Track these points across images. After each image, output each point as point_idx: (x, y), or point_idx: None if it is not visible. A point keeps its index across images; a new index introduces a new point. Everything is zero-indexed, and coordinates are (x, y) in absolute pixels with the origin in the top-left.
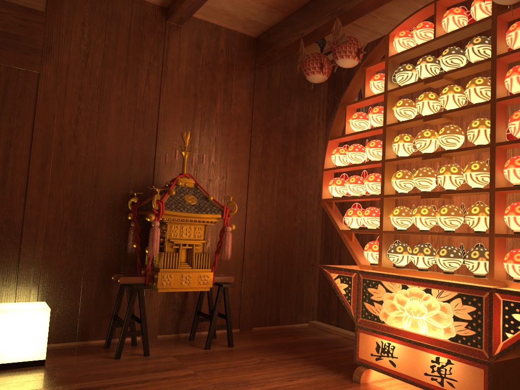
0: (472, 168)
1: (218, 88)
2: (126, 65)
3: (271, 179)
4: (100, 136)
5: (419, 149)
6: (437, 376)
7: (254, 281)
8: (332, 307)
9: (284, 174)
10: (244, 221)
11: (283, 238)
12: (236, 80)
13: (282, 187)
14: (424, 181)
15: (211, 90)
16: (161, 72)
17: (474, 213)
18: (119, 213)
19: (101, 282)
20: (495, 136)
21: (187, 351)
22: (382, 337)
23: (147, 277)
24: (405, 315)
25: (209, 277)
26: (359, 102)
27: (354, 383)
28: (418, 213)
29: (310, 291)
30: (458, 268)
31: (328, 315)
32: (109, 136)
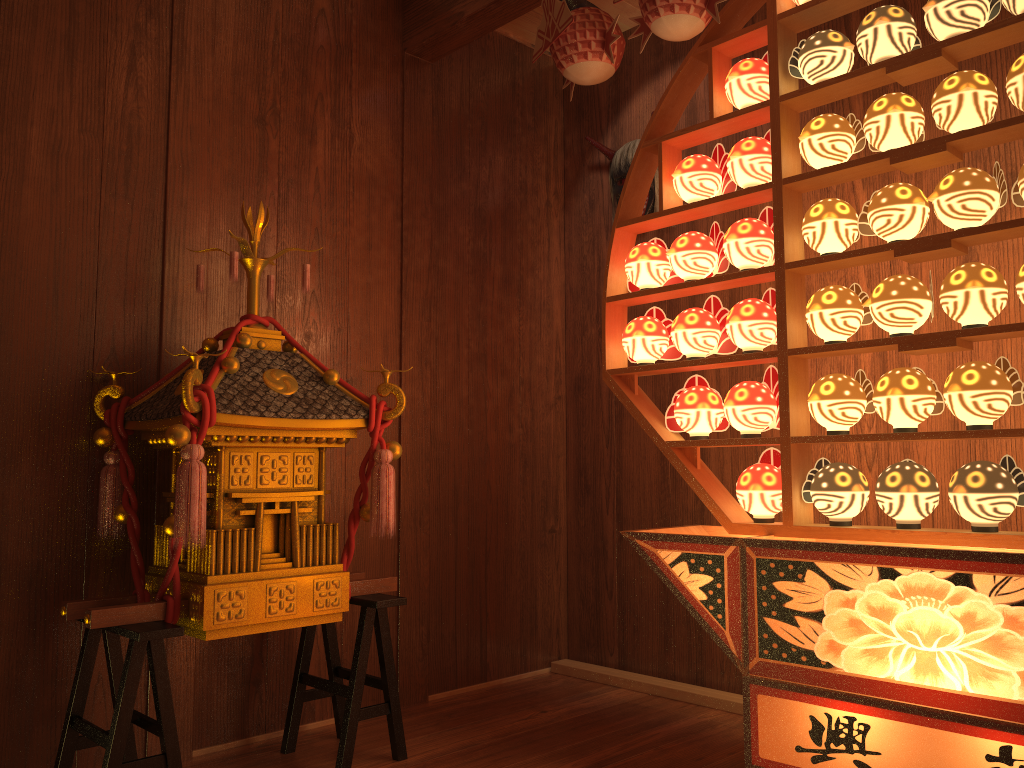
0: None
1: (318, 104)
2: (70, 25)
3: (453, 332)
4: (3, 217)
5: (880, 232)
6: None
7: (426, 582)
8: (607, 625)
9: (481, 321)
10: (395, 435)
11: (486, 472)
12: (361, 89)
13: (477, 351)
14: (905, 307)
15: (301, 108)
16: (168, 54)
17: None
18: (67, 431)
19: (25, 626)
20: None
21: None
22: (827, 704)
23: (171, 601)
24: (897, 645)
25: (341, 586)
26: (699, 130)
27: None
28: (894, 388)
29: (550, 592)
30: (933, 516)
31: (597, 643)
32: (30, 218)
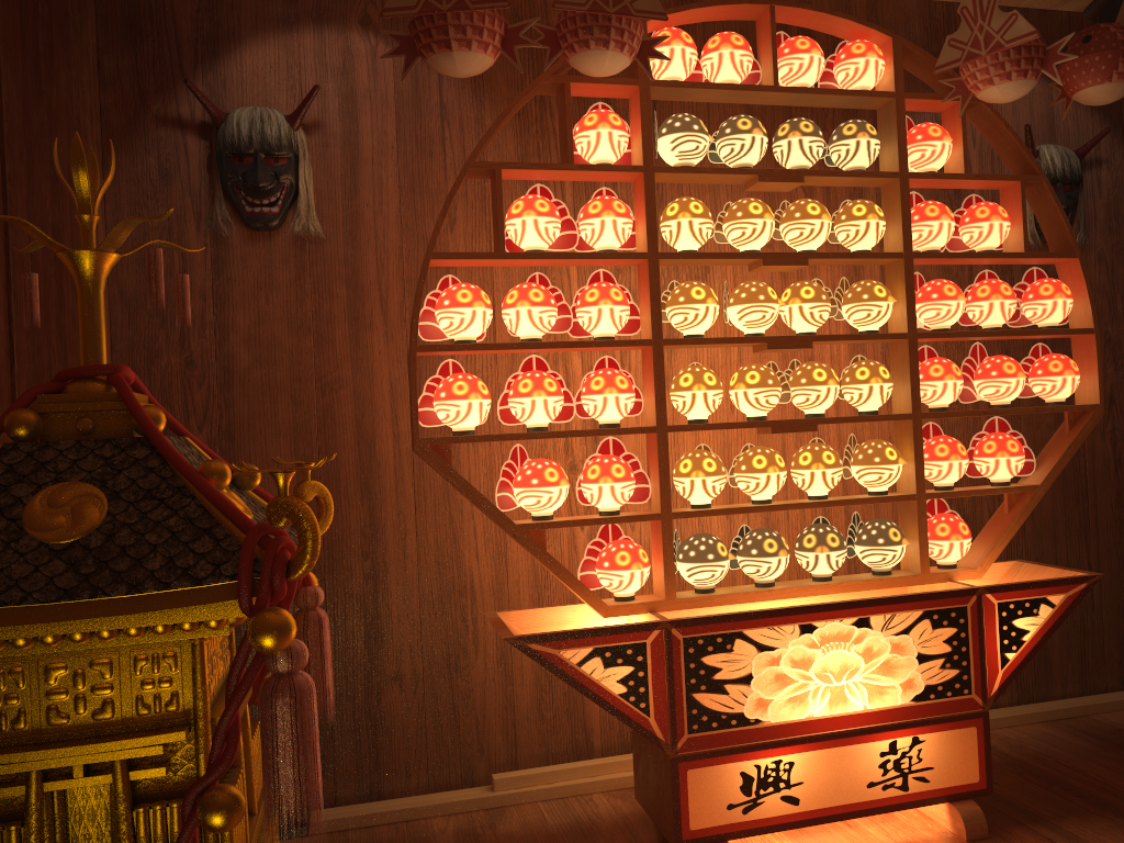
0: (883, 376)
1: None
2: None
3: (47, 362)
4: None
5: (750, 324)
6: (895, 776)
7: None
8: None
9: (63, 342)
10: None
11: None
12: None
13: None
14: (776, 395)
15: None
16: None
17: (892, 460)
18: None
19: None
20: (915, 320)
21: None
22: (757, 756)
23: None
24: (815, 687)
25: None
26: (554, 170)
27: None
28: (774, 466)
29: None
30: None
31: None
32: None
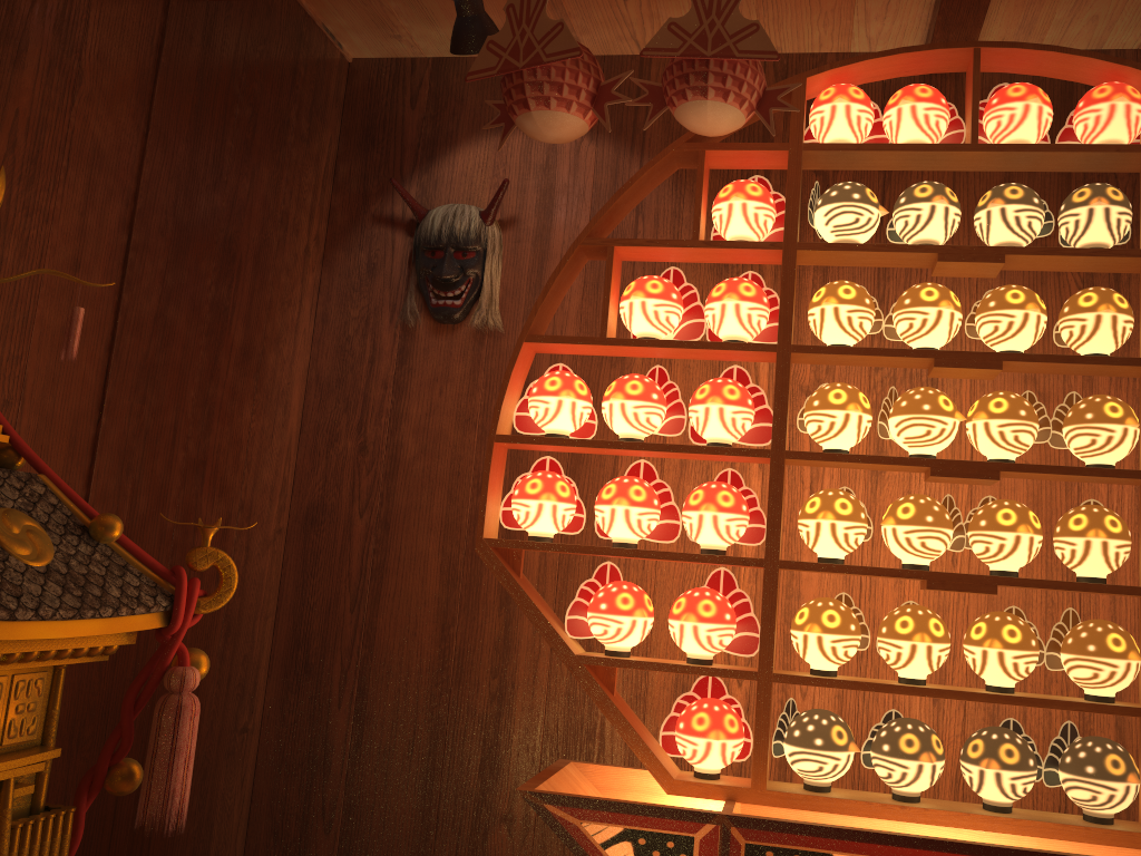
0: (1109, 529)
1: (38, 2)
2: None
3: (170, 424)
4: None
5: (911, 441)
6: None
7: None
8: None
9: (207, 410)
10: None
11: None
12: (107, 1)
13: (196, 456)
14: (939, 538)
15: None
16: None
17: (1116, 651)
18: None
19: None
20: None
21: None
22: None
23: None
24: None
25: None
26: (674, 247)
27: None
28: (923, 633)
29: (229, 825)
30: None
31: None
32: None
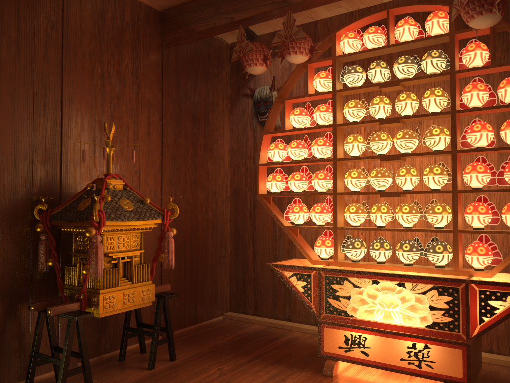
0: (434, 172)
1: (126, 68)
2: (18, 34)
3: (183, 171)
4: None
5: (374, 150)
6: (414, 359)
7: (173, 282)
8: (248, 297)
9: (195, 165)
10: None
11: (197, 232)
12: (144, 60)
13: (193, 179)
14: (383, 181)
15: (119, 70)
16: (61, 47)
17: (437, 212)
18: (22, 225)
19: (7, 313)
20: (456, 144)
21: (131, 377)
22: (351, 330)
23: (83, 301)
24: (377, 308)
25: (152, 290)
26: (302, 98)
27: (327, 377)
28: (378, 211)
29: (223, 283)
30: None
31: (243, 304)
32: (3, 127)
